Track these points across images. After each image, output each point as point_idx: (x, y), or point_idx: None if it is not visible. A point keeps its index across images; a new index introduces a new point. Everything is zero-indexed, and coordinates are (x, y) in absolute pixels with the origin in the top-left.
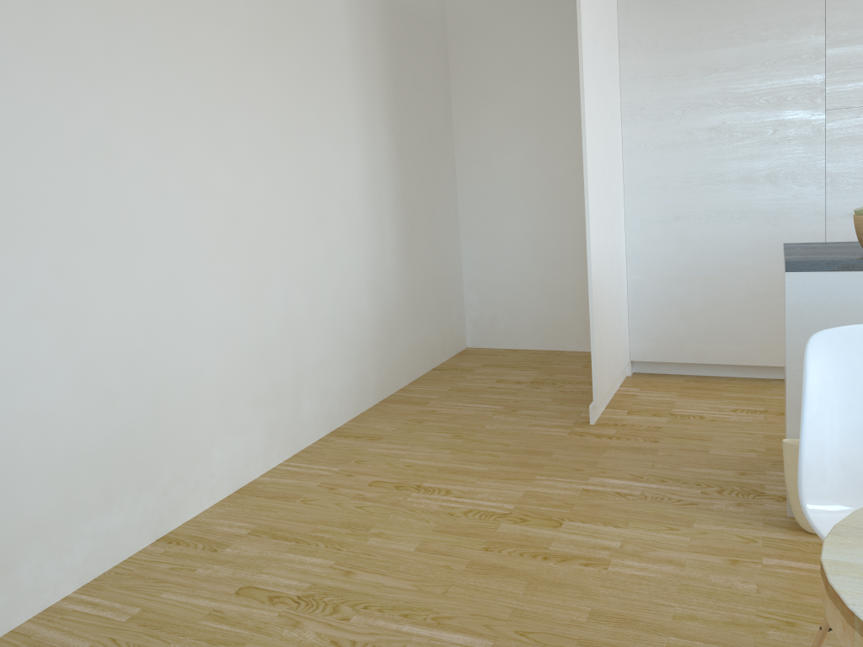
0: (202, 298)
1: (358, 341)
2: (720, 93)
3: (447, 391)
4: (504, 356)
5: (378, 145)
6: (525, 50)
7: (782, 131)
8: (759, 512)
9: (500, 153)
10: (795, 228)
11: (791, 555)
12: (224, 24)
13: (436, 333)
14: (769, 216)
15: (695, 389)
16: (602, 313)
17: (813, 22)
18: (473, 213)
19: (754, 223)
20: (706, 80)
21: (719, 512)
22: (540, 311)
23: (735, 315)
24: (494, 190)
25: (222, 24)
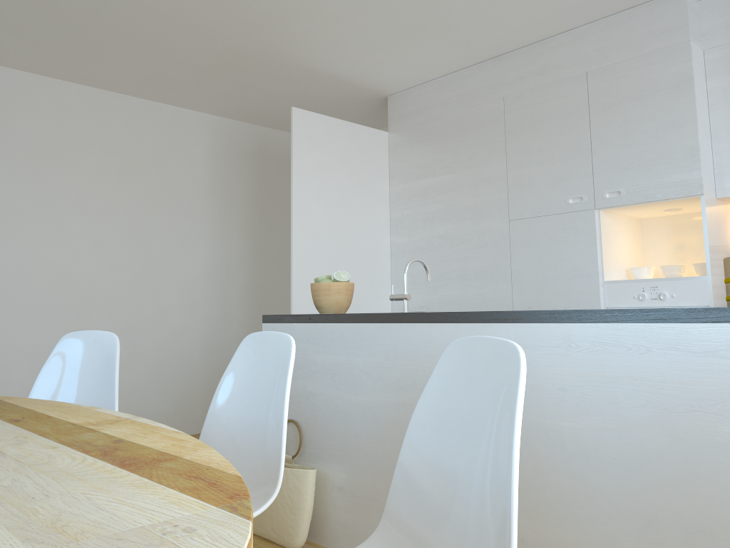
0: (20, 327)
1: (185, 382)
2: (446, 208)
3: None
4: None
5: (232, 246)
6: None
7: (483, 237)
8: None
9: None
10: None
11: None
12: (76, 167)
13: None
14: (477, 308)
15: None
16: None
17: (498, 152)
18: None
19: None
20: (437, 199)
21: None
22: None
23: None
24: None
25: (74, 167)
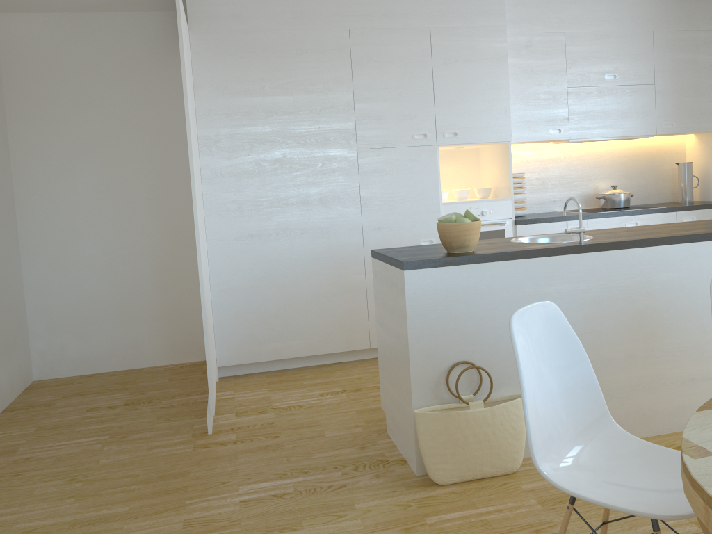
0: None
1: None
2: (281, 131)
3: (34, 432)
4: (82, 383)
5: None
6: (90, 82)
7: (328, 164)
8: (396, 478)
9: (66, 180)
10: (343, 240)
11: (442, 509)
12: None
13: (5, 370)
14: (323, 232)
15: (280, 383)
16: (209, 326)
17: (345, 82)
18: (36, 240)
19: (313, 238)
20: (269, 120)
21: (367, 488)
22: (116, 332)
23: (303, 314)
24: (60, 216)
25: None
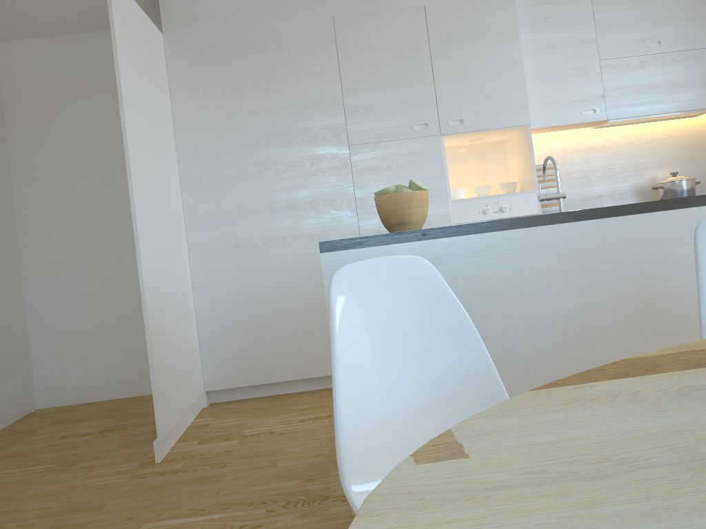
0: None
1: None
2: (264, 132)
3: None
4: (77, 411)
5: None
6: (85, 101)
7: (317, 163)
8: (325, 518)
9: (64, 201)
10: None
11: None
12: None
13: None
14: (315, 238)
15: (267, 408)
16: (163, 340)
17: (331, 74)
18: (37, 264)
19: (304, 245)
20: (251, 121)
21: None
22: (116, 357)
23: (297, 331)
24: (59, 239)
25: None
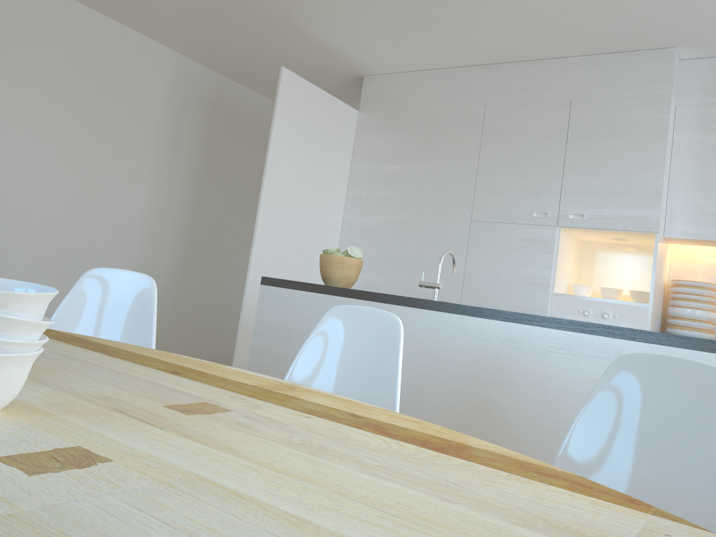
0: None
1: None
2: (408, 197)
3: None
4: None
5: (173, 192)
6: None
7: (441, 232)
8: None
9: None
10: None
11: None
12: (29, 76)
13: (205, 349)
14: (424, 297)
15: None
16: None
17: (471, 155)
18: None
19: None
20: (400, 187)
21: None
22: None
23: None
24: None
25: (27, 76)
